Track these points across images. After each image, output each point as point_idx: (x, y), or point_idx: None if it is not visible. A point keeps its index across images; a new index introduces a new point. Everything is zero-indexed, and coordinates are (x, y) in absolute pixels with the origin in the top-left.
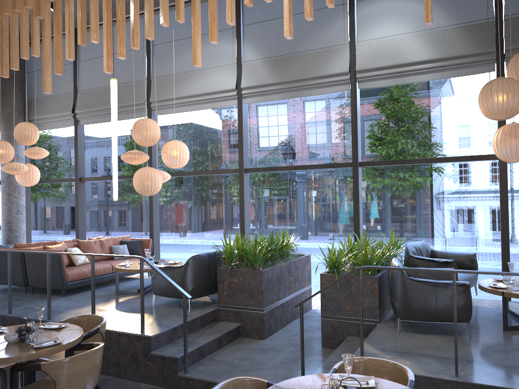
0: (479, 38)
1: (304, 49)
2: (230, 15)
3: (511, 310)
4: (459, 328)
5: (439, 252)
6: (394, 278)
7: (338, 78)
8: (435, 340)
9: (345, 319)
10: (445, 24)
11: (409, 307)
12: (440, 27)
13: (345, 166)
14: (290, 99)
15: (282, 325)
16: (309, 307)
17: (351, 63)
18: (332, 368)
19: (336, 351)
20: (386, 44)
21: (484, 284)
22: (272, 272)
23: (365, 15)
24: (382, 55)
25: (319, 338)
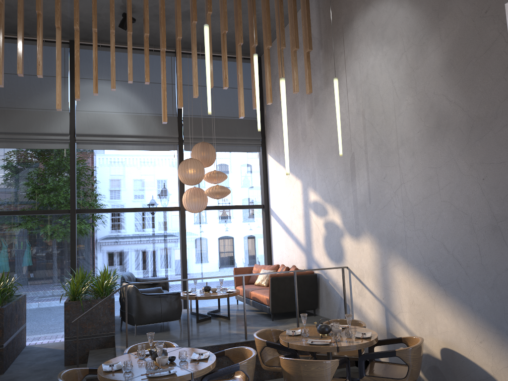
0: (168, 126)
1: (25, 107)
2: (2, 79)
3: (194, 312)
4: (171, 327)
5: (141, 279)
6: (130, 296)
7: (59, 137)
8: (162, 334)
9: (87, 337)
10: (146, 111)
11: (143, 314)
12: (142, 113)
13: (63, 212)
14: (6, 148)
15: (12, 361)
16: (25, 344)
17: (71, 127)
18: (124, 353)
19: (90, 360)
20: (102, 117)
21: (182, 295)
22: (8, 309)
23: (84, 91)
24: (98, 125)
25: (56, 361)
